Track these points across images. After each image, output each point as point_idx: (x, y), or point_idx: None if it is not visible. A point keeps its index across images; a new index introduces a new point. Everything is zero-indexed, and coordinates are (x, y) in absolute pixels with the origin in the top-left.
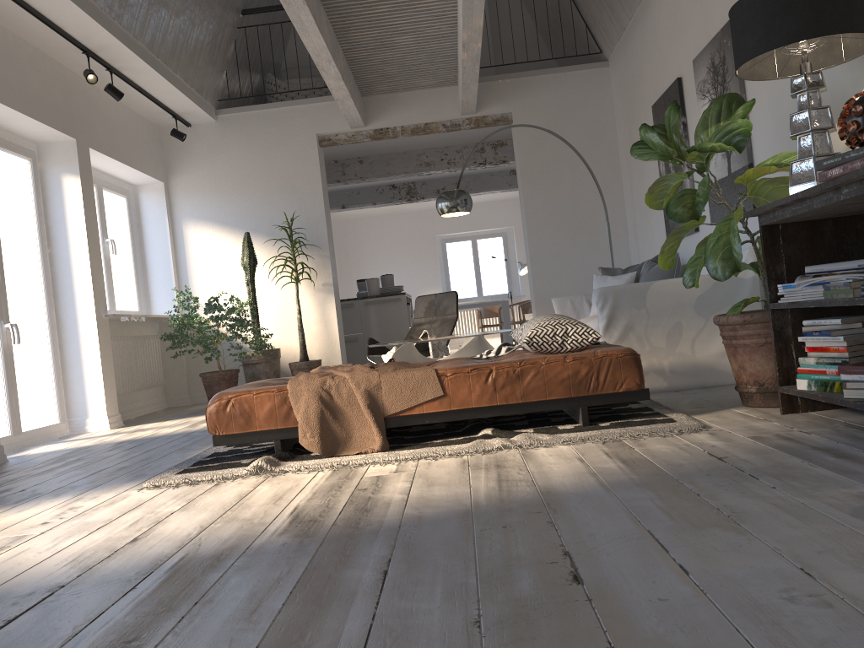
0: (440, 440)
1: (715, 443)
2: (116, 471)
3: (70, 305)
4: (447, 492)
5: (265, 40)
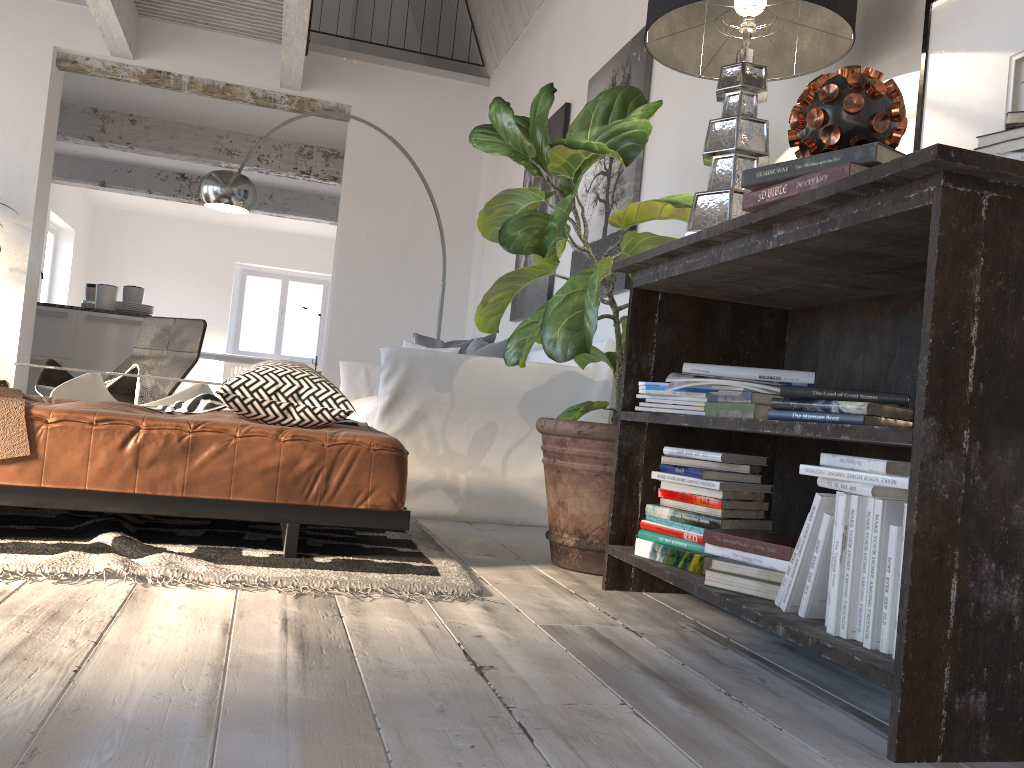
0: (10, 539)
1: (484, 630)
2: None
3: None
4: None
5: None
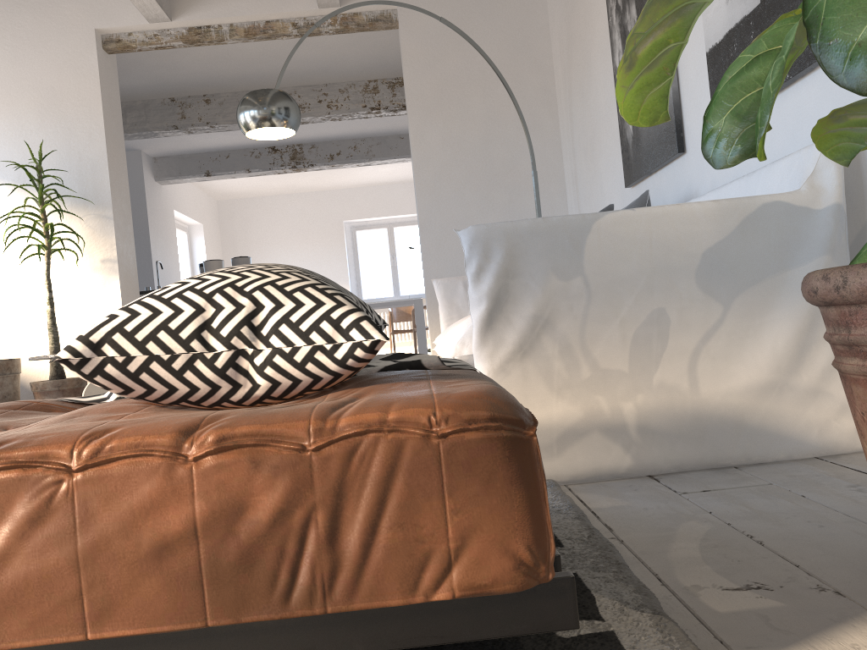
0: None
1: None
2: None
3: None
4: None
5: None
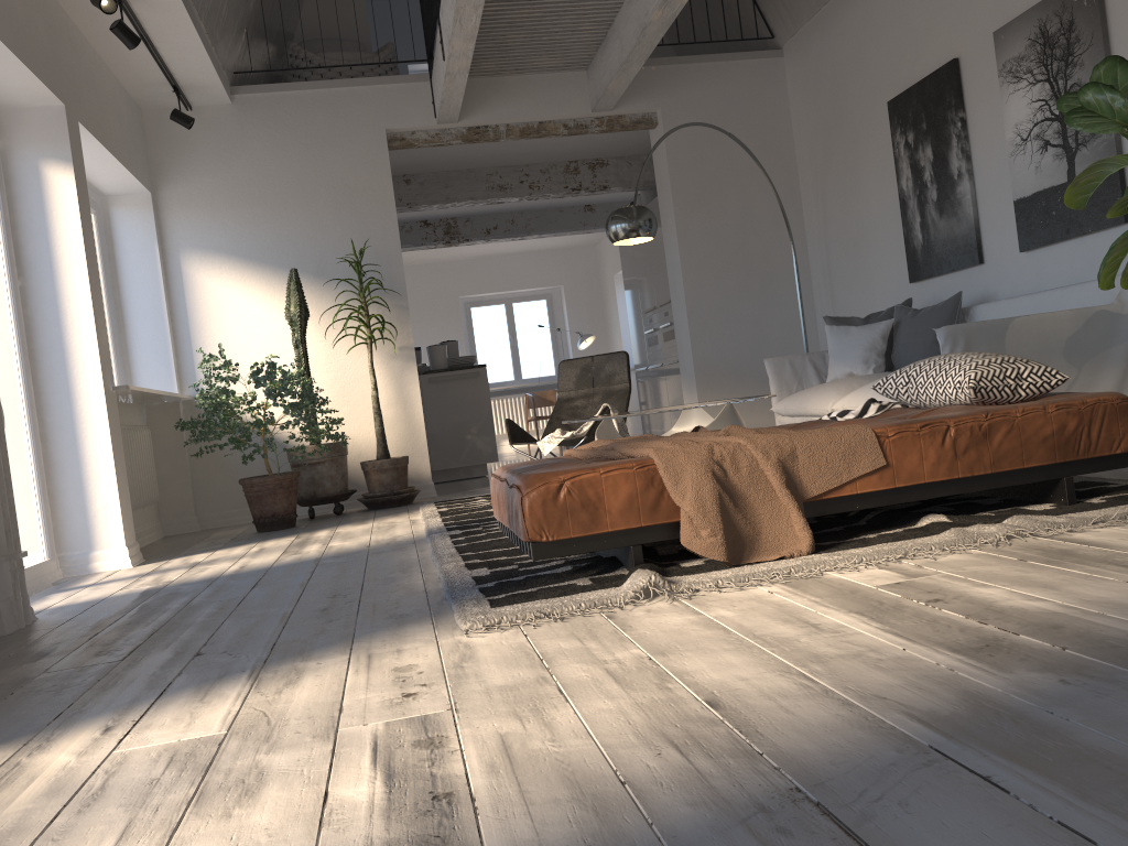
0: (867, 534)
1: None
2: (323, 614)
3: (59, 370)
4: (1115, 592)
5: None
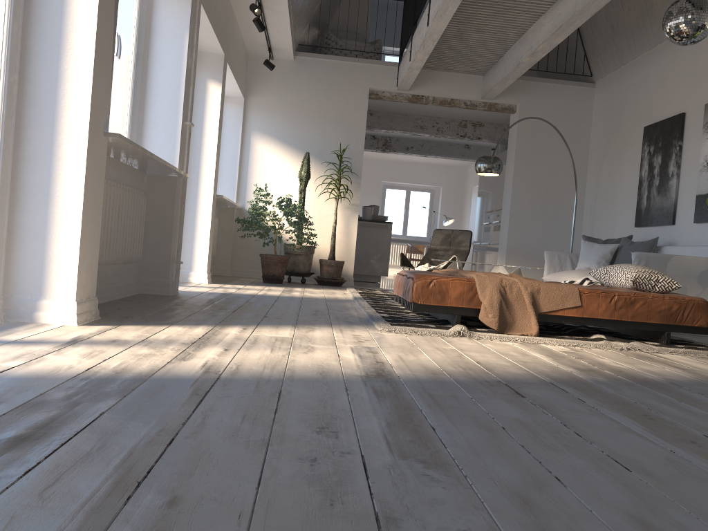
0: (565, 336)
1: None
2: (314, 315)
3: (194, 181)
4: (654, 369)
5: (330, 4)
